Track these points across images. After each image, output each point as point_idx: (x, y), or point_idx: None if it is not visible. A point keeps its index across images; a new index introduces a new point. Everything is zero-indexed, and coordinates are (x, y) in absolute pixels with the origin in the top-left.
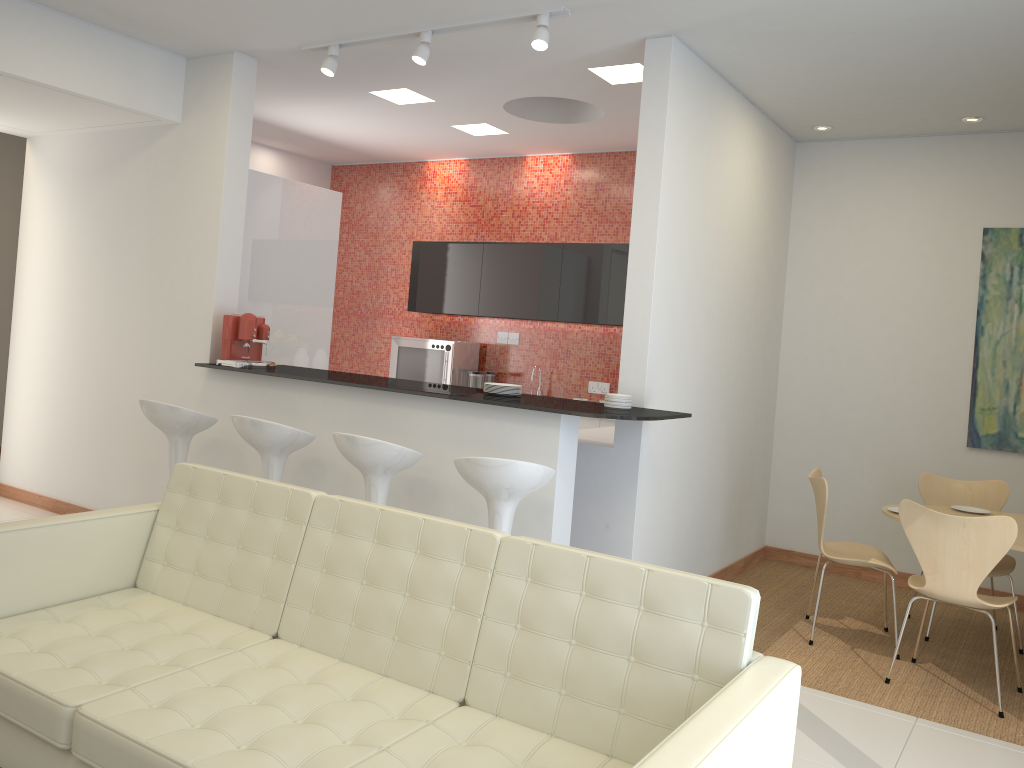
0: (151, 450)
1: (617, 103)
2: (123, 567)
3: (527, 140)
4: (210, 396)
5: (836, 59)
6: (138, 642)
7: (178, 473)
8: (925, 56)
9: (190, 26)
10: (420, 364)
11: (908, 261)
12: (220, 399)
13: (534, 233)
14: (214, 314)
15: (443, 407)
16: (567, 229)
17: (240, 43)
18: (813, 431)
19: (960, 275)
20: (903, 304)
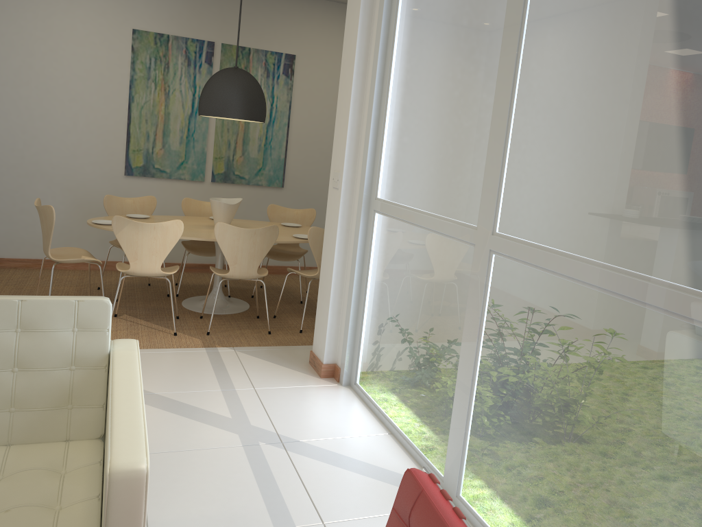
0: None
1: None
2: None
3: None
4: None
5: None
6: None
7: None
8: None
9: None
10: None
11: (83, 46)
12: None
13: None
14: None
15: None
16: None
17: None
18: (15, 169)
19: (118, 60)
20: (80, 77)
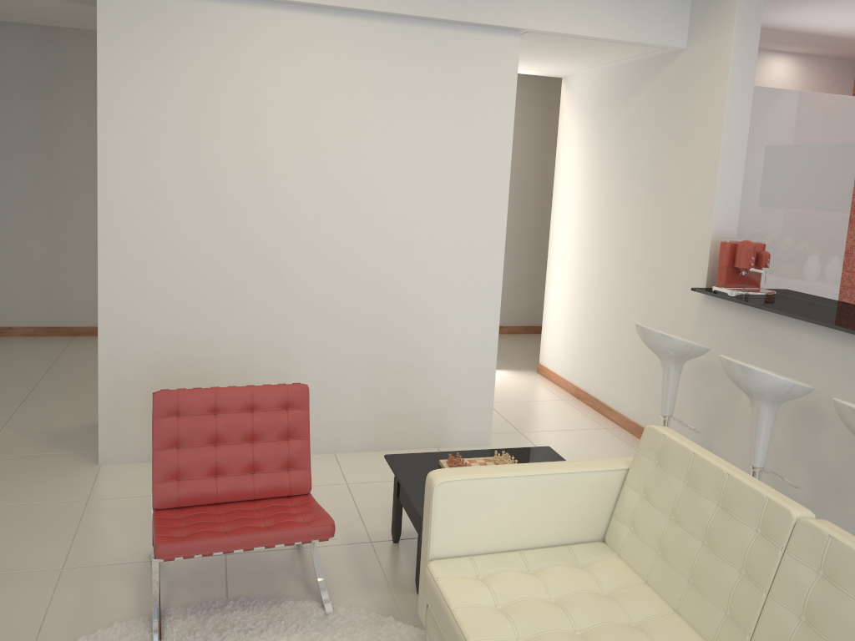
0: (651, 361)
1: None
2: (592, 521)
3: None
4: (705, 320)
5: None
6: (590, 627)
7: (648, 436)
8: None
9: None
10: None
11: None
12: (714, 325)
13: None
14: (711, 239)
15: None
16: None
17: None
18: None
19: None
20: None
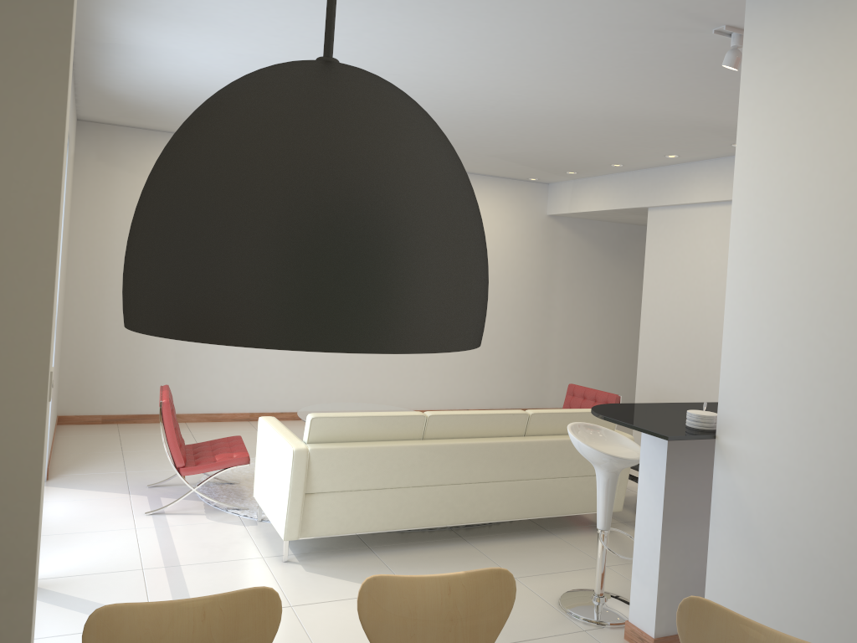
0: None
1: None
2: None
3: None
4: None
5: None
6: None
7: None
8: None
9: None
10: None
11: None
12: None
13: None
14: None
15: None
16: None
17: None
18: None
19: None
20: None
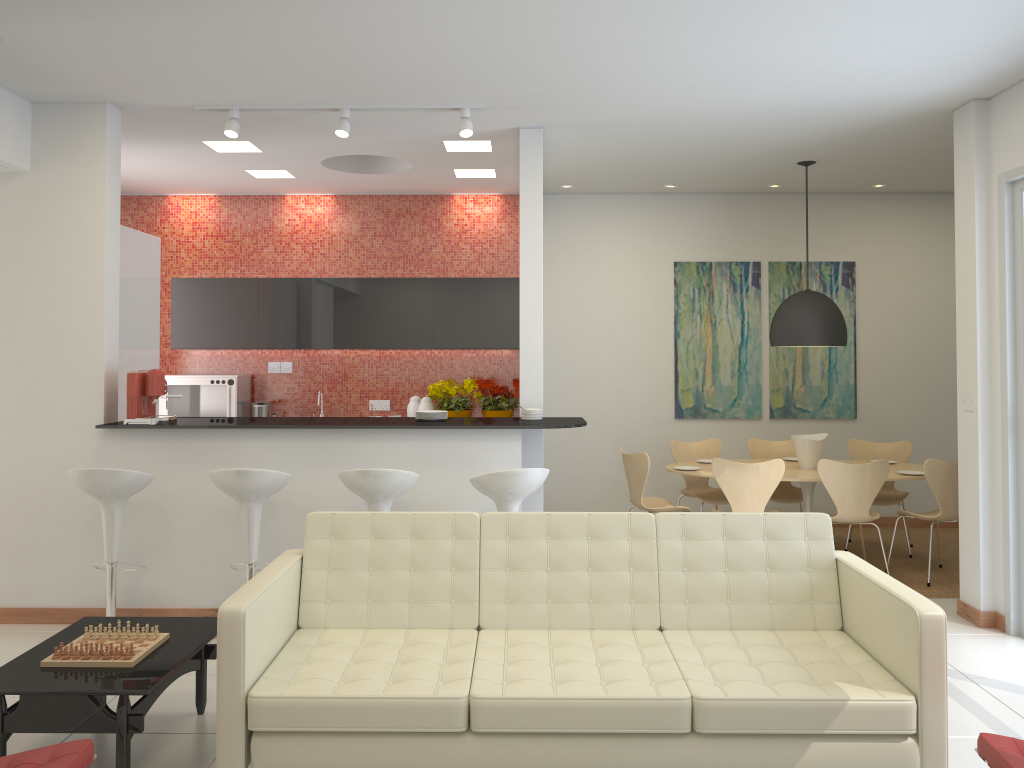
0: (20, 525)
1: (432, 163)
2: (293, 612)
3: (305, 183)
4: (109, 457)
5: (631, 149)
6: (398, 657)
7: (315, 521)
8: (686, 151)
9: (92, 80)
10: (198, 401)
11: (625, 286)
12: (125, 459)
13: (300, 267)
14: (105, 373)
15: (407, 436)
16: (335, 263)
17: (126, 97)
18: None
19: (661, 296)
20: (624, 318)
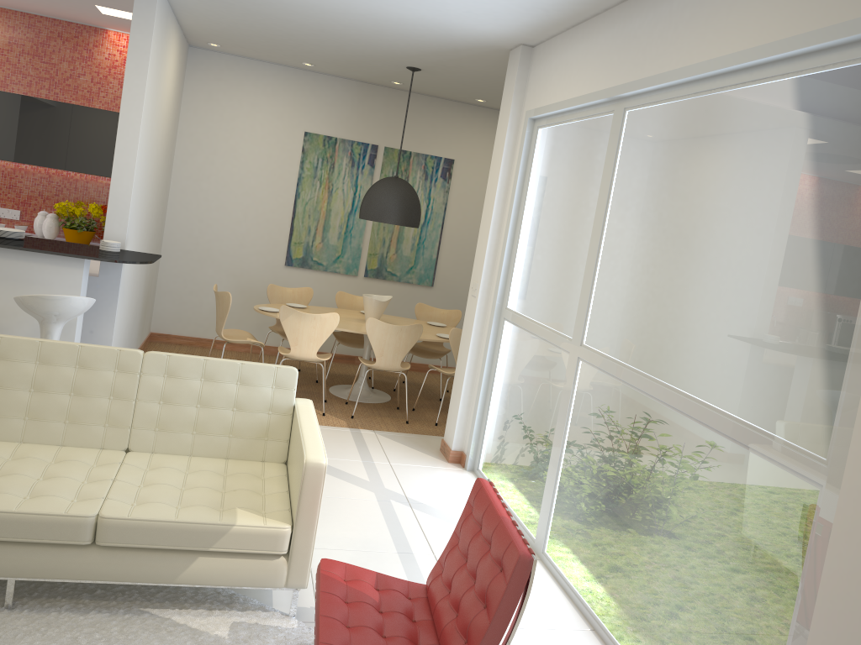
0: None
1: None
2: None
3: None
4: None
5: (255, 23)
6: None
7: None
8: (307, 36)
9: None
10: None
11: (259, 145)
12: None
13: None
14: None
15: None
16: None
17: None
18: (189, 254)
19: (289, 159)
20: (254, 173)
